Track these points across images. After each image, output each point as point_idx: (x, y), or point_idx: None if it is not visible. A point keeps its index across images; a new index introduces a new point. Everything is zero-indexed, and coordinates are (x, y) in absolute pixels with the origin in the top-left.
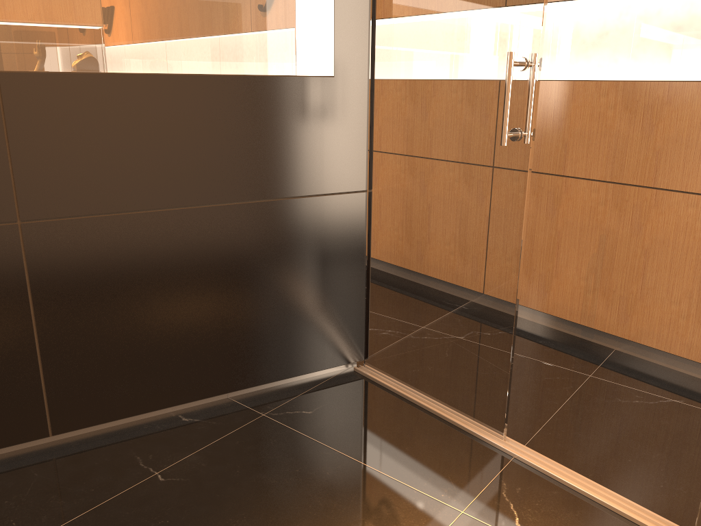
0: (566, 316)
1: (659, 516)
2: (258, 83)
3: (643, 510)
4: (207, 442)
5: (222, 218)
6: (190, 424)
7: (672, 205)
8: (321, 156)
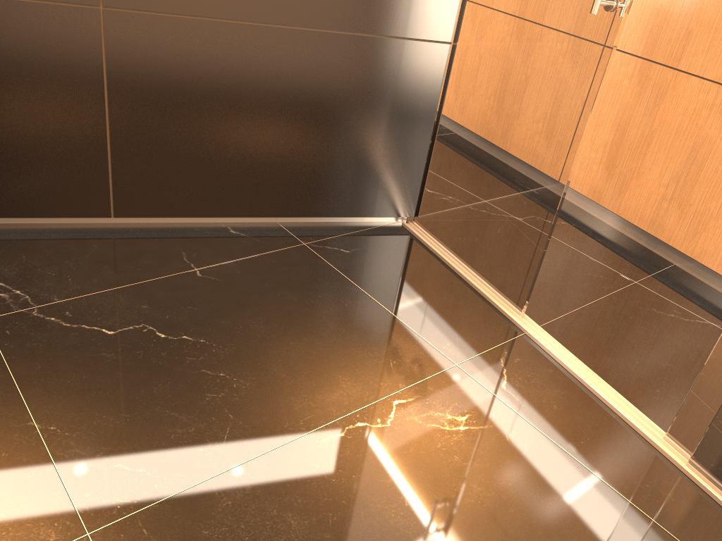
0: (634, 221)
1: (641, 413)
2: None
3: (627, 405)
4: (247, 255)
5: (296, 43)
6: (236, 236)
7: None
8: None
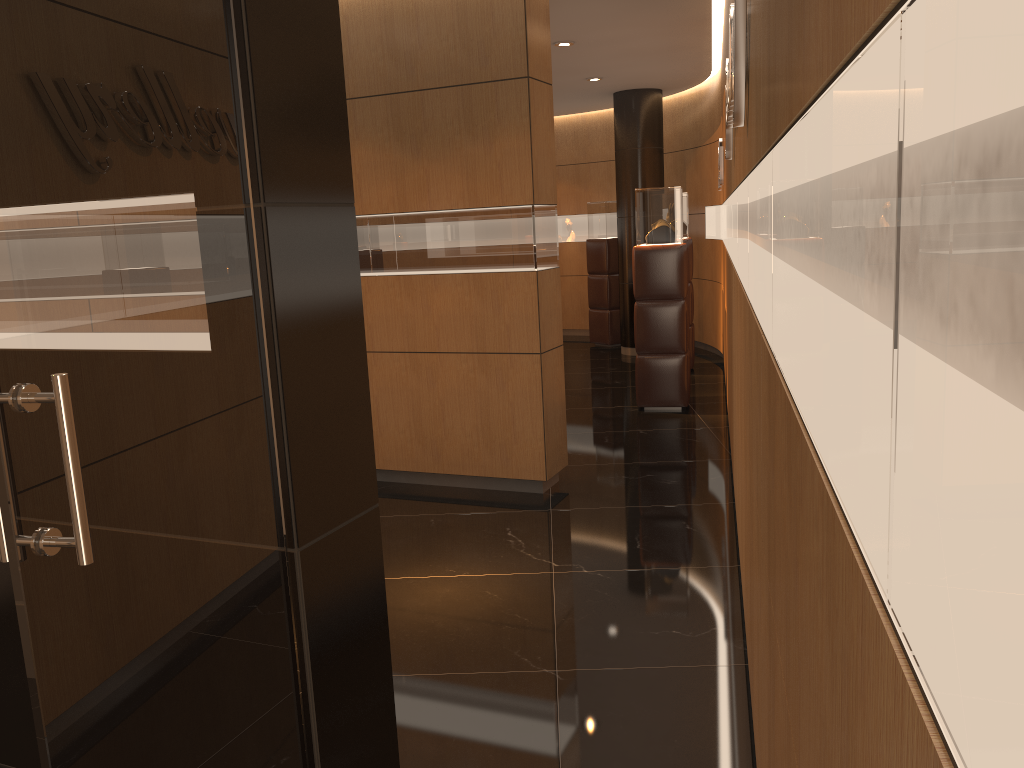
0: None
1: None
2: None
3: None
4: None
5: None
6: None
7: None
8: None
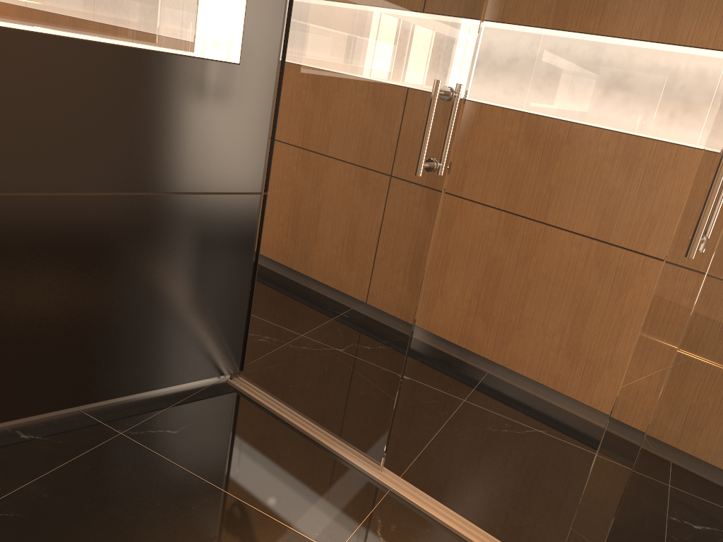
0: (445, 336)
1: None
2: (151, 59)
3: None
4: (51, 467)
5: (91, 210)
6: (31, 442)
7: (558, 242)
8: (215, 151)
